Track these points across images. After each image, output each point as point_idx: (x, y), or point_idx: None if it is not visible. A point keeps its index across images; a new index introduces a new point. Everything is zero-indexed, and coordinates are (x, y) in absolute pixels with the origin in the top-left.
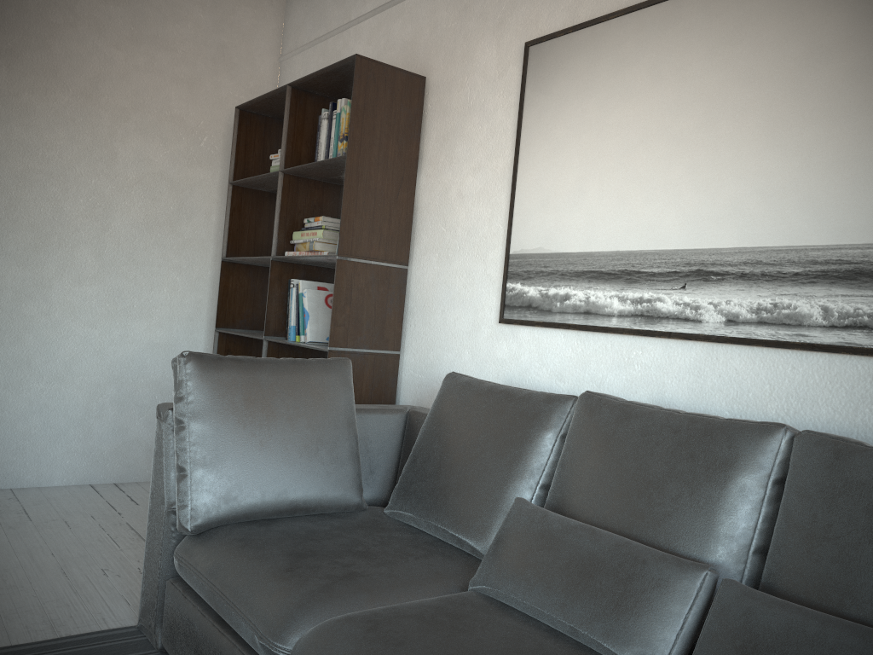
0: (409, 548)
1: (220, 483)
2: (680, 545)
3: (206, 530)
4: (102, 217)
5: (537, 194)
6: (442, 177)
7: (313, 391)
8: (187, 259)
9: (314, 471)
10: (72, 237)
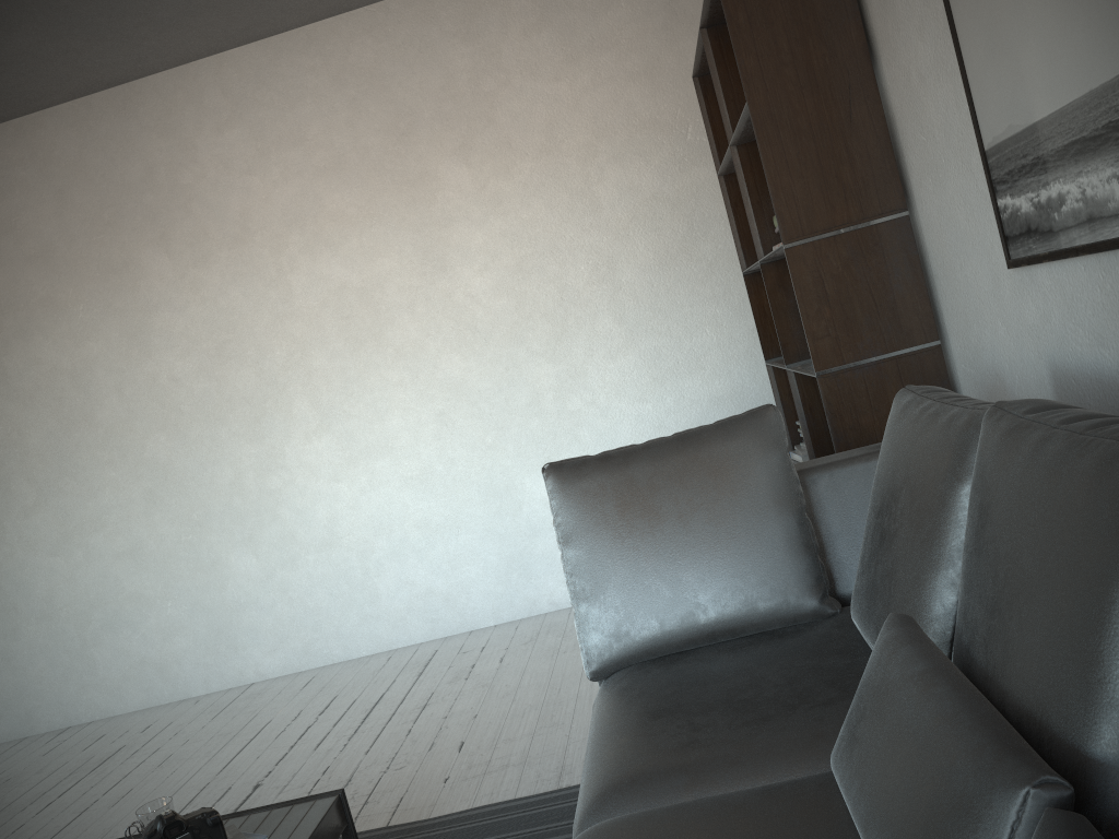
0: (820, 688)
1: (606, 617)
2: (1054, 716)
3: (611, 675)
4: (609, 275)
5: (980, 37)
6: (898, 59)
7: (711, 470)
8: (720, 284)
9: (728, 579)
10: (587, 311)
